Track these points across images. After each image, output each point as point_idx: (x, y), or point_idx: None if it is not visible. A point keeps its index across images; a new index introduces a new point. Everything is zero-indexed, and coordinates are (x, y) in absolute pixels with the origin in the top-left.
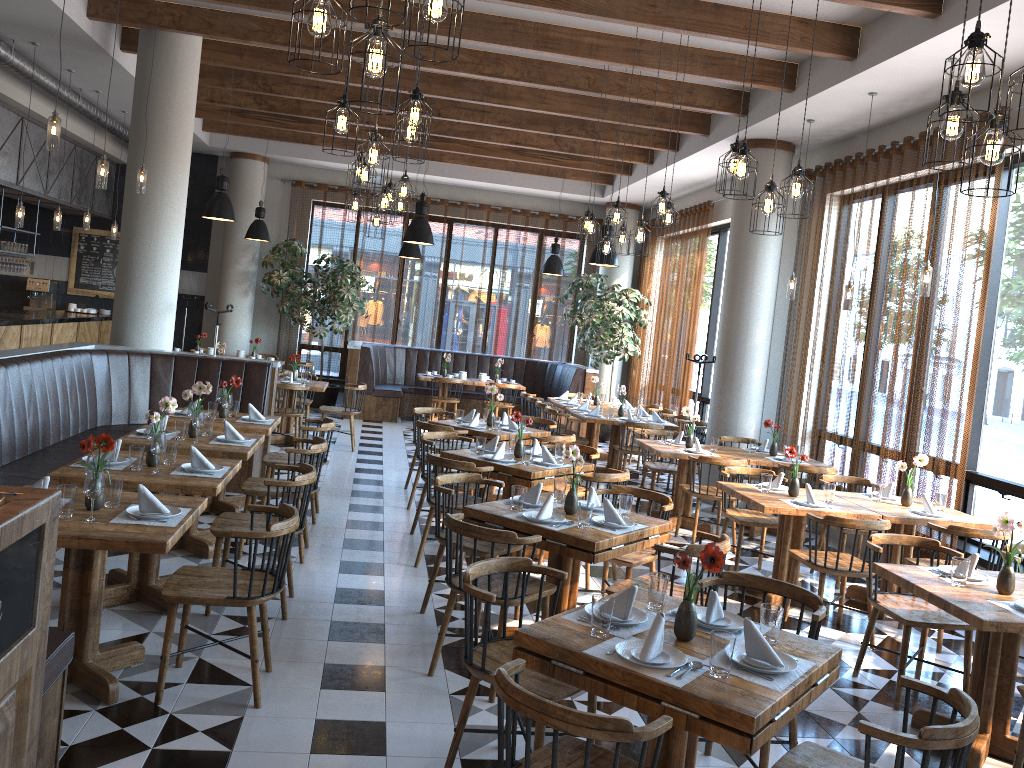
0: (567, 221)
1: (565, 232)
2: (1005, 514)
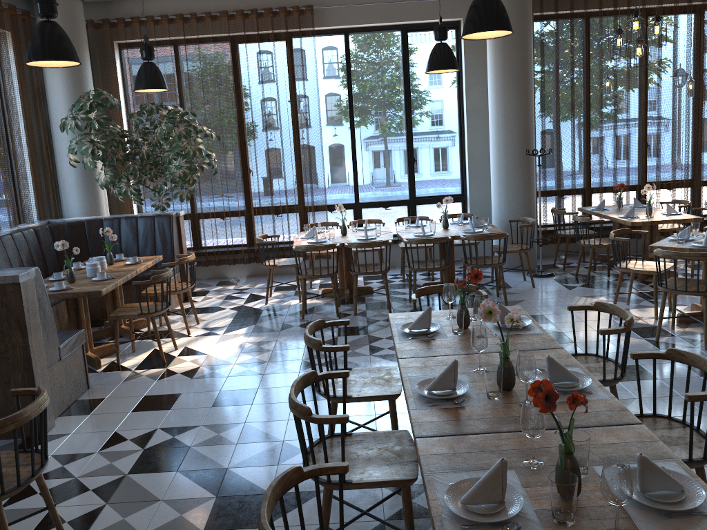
0: (2, 10)
1: (4, 28)
2: None
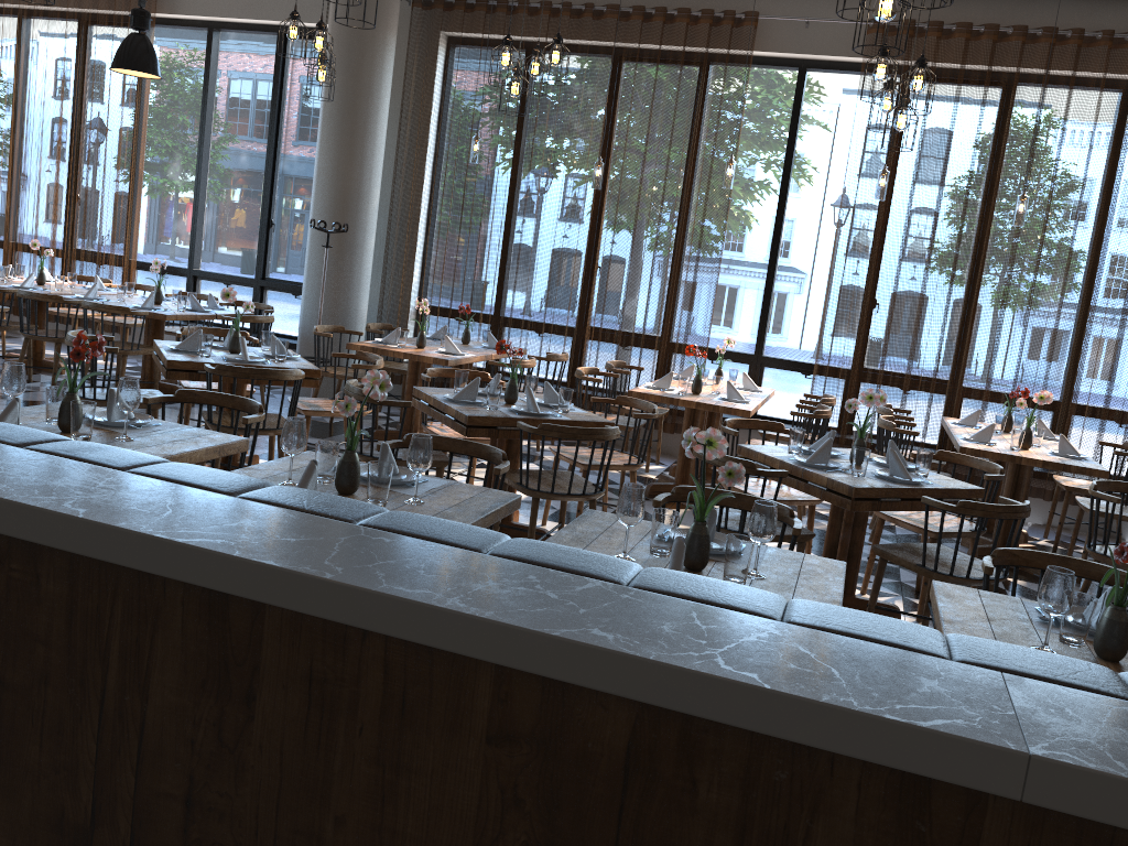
0: None
1: None
2: (1041, 392)
